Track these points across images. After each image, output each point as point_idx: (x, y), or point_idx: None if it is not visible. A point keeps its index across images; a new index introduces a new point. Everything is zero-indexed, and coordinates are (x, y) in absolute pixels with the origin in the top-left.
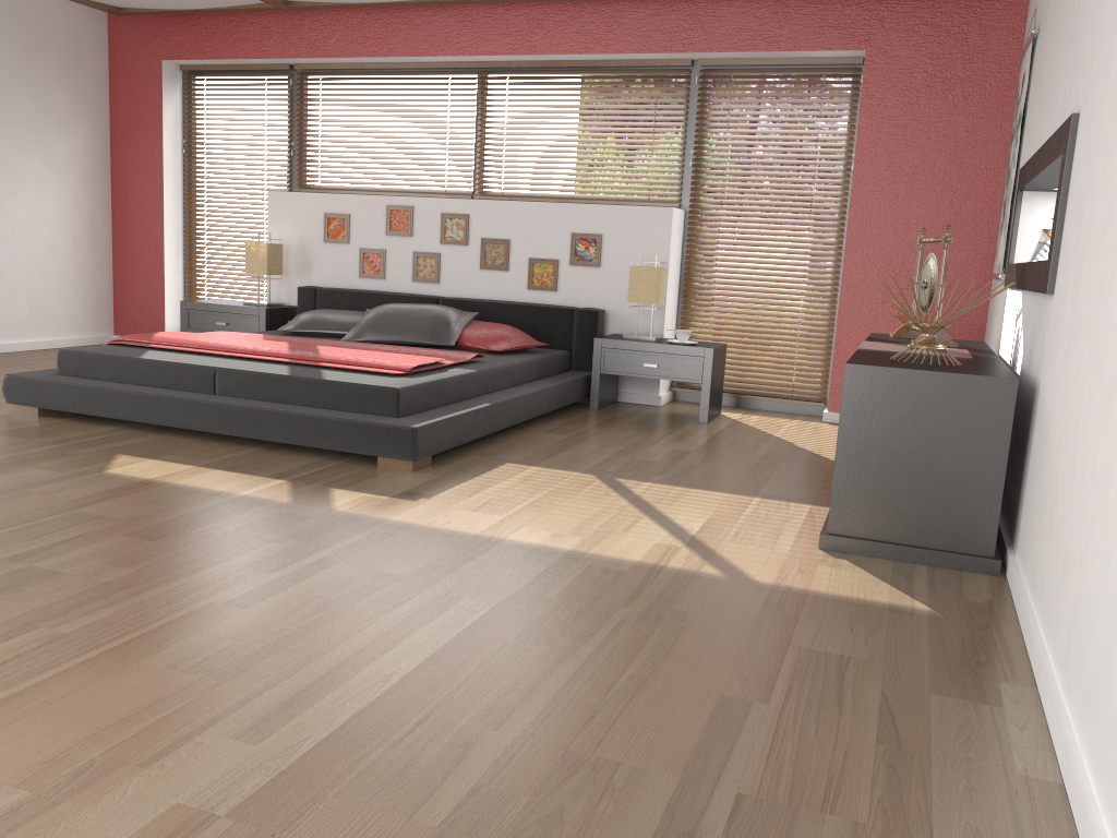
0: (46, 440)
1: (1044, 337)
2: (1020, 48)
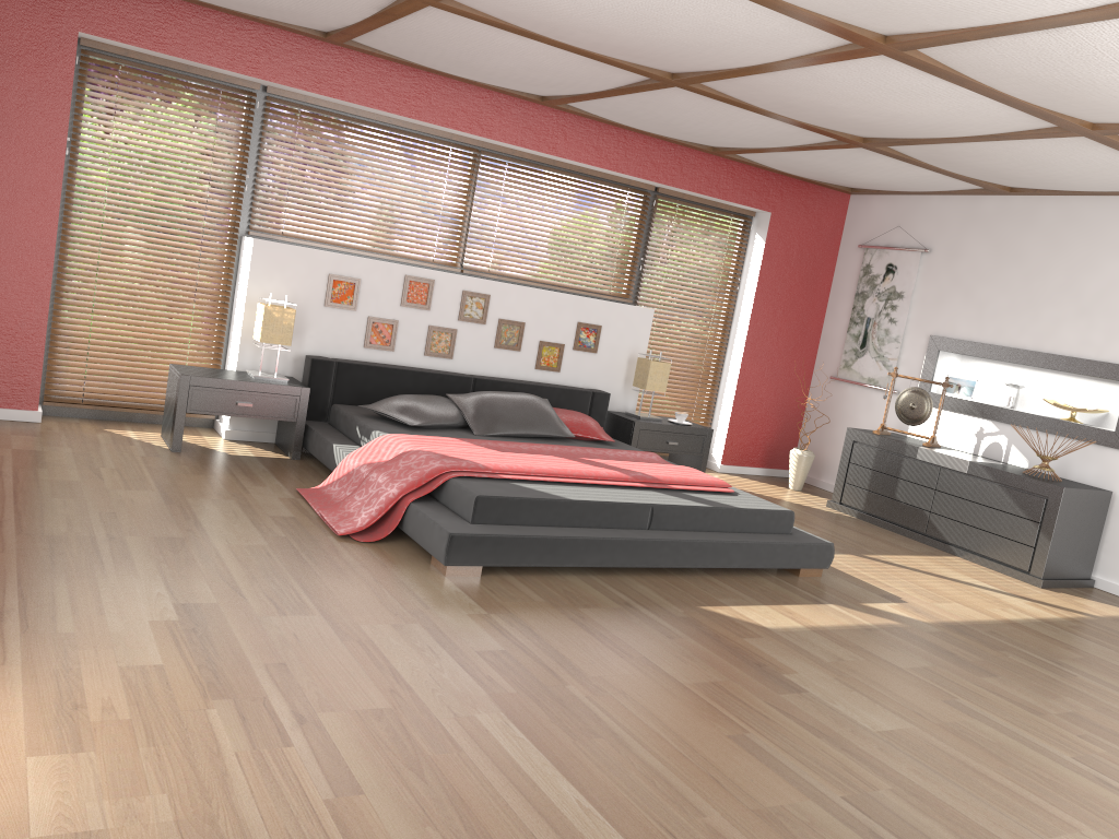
0: (612, 605)
1: (1110, 469)
2: (841, 231)
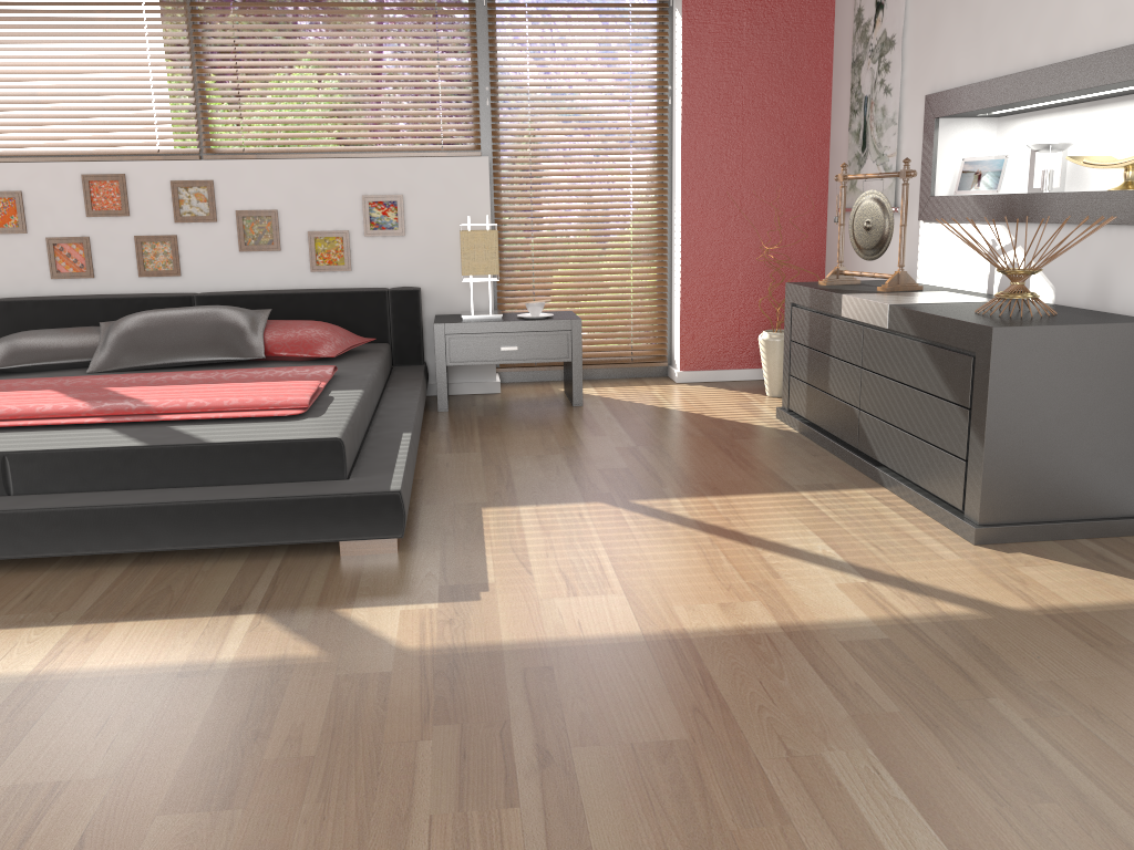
0: None
1: None
2: None
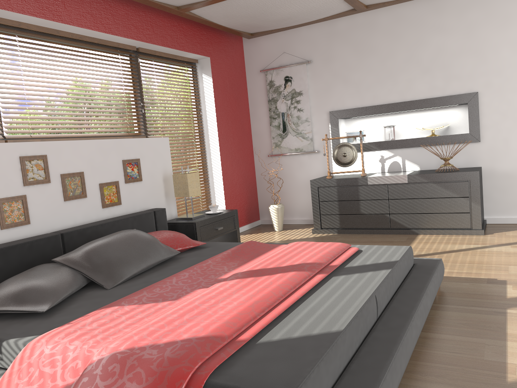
0: None
1: (473, 155)
2: (244, 65)
